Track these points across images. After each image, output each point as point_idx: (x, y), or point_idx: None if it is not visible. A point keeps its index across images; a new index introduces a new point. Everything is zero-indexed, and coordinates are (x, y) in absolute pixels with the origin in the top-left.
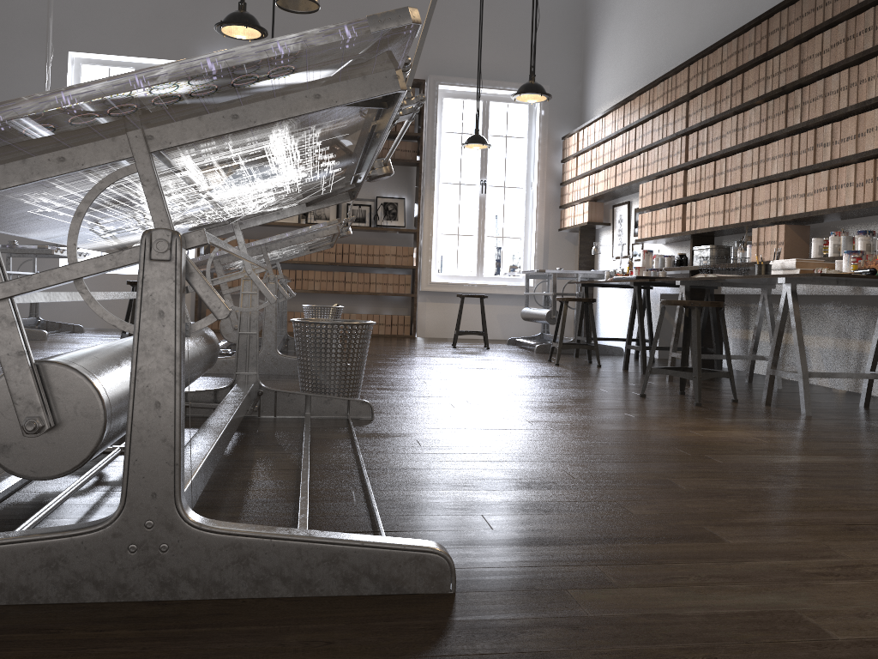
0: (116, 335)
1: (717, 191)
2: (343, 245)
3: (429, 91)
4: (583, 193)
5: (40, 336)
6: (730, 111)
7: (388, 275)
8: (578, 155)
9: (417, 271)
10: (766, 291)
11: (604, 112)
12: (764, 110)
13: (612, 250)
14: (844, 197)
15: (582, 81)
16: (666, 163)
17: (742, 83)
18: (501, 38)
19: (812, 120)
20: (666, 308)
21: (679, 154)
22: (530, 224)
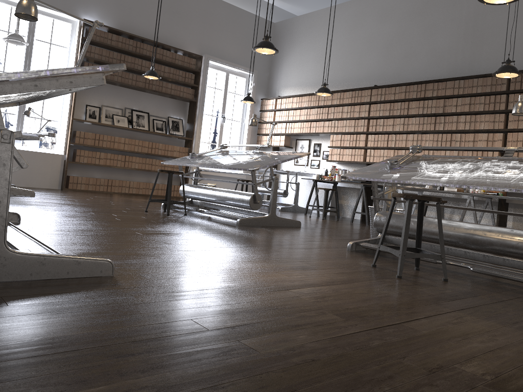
0: (45, 192)
1: (390, 148)
2: (152, 143)
3: (205, 63)
4: (280, 130)
5: (31, 194)
6: (400, 115)
7: None
8: (275, 110)
9: None
10: (421, 193)
11: (302, 94)
12: (421, 120)
13: (294, 161)
14: None
15: (270, 71)
16: (353, 129)
17: (408, 106)
18: (237, 41)
19: (450, 130)
20: (334, 192)
21: (362, 127)
22: (241, 141)
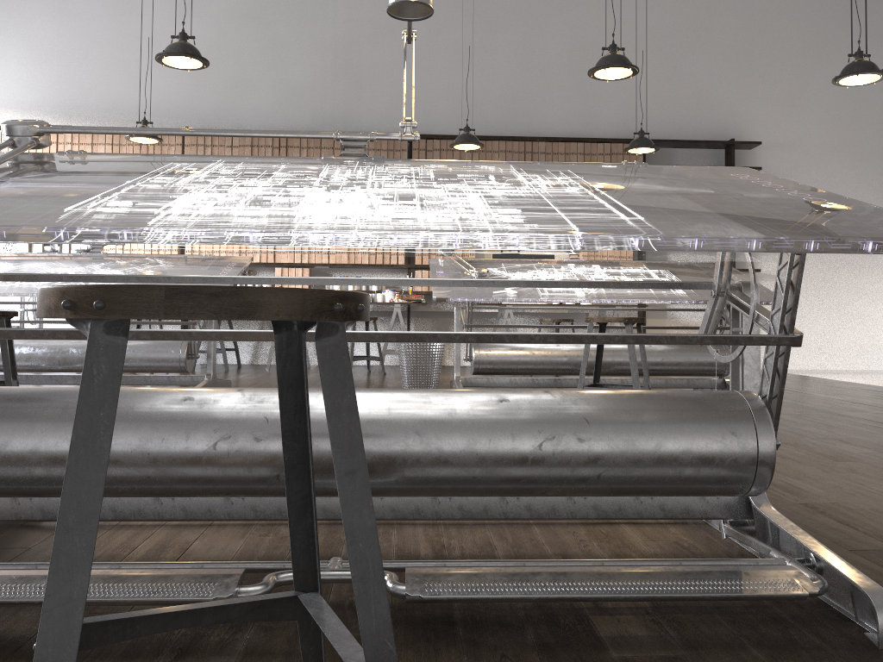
0: None
1: None
2: None
3: None
4: None
5: None
6: None
7: None
8: None
9: None
10: None
11: None
12: None
13: None
14: (360, 259)
15: None
16: None
17: None
18: None
19: None
20: None
21: None
22: None
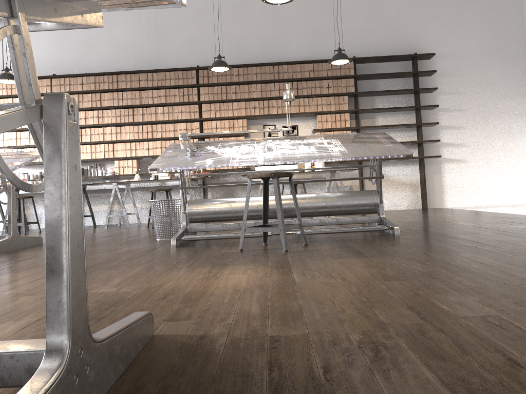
0: None
1: (85, 143)
2: None
3: None
4: None
5: None
6: (93, 108)
7: None
8: None
9: None
10: (129, 186)
11: None
12: (118, 112)
13: None
14: None
15: None
16: None
17: (100, 97)
18: None
19: (151, 121)
20: None
21: None
22: None
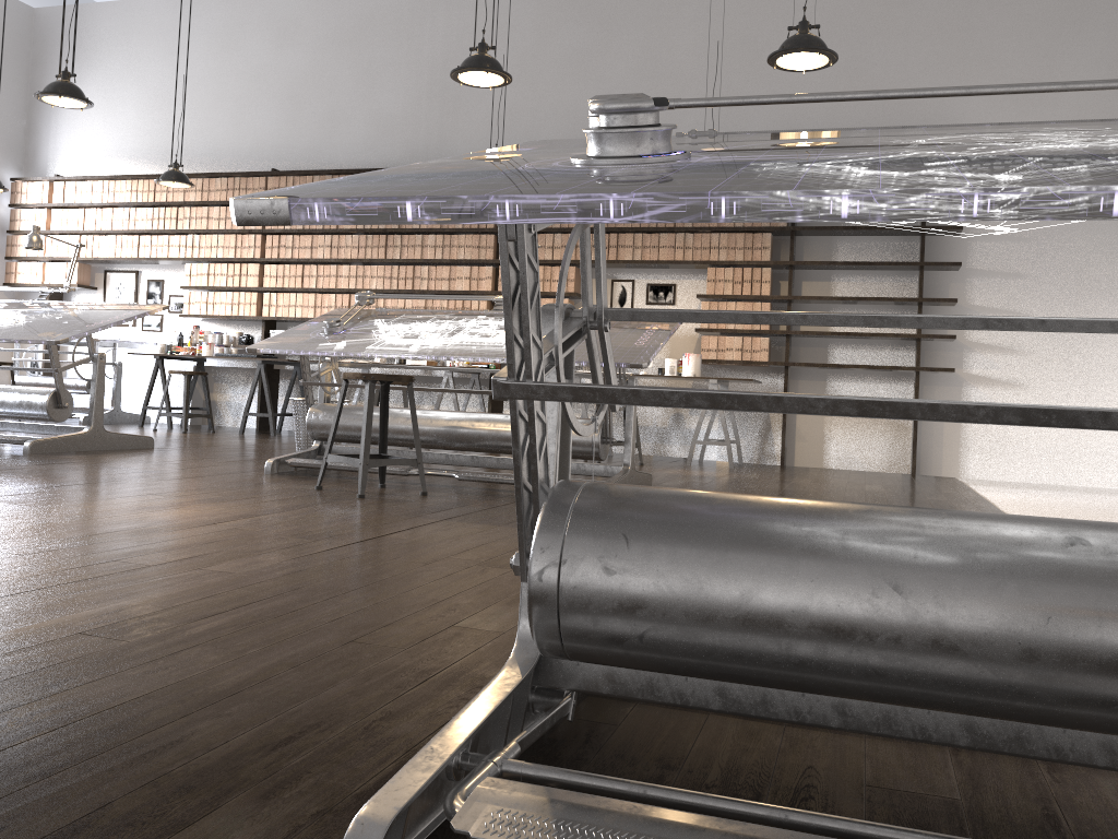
0: None
1: (308, 290)
2: None
3: None
4: (66, 251)
5: None
6: (325, 230)
7: None
8: (50, 207)
9: None
10: (368, 371)
11: (115, 176)
12: (363, 240)
13: None
14: None
15: (29, 117)
16: (233, 252)
17: None
18: None
19: (412, 260)
20: (197, 378)
21: (252, 249)
22: None
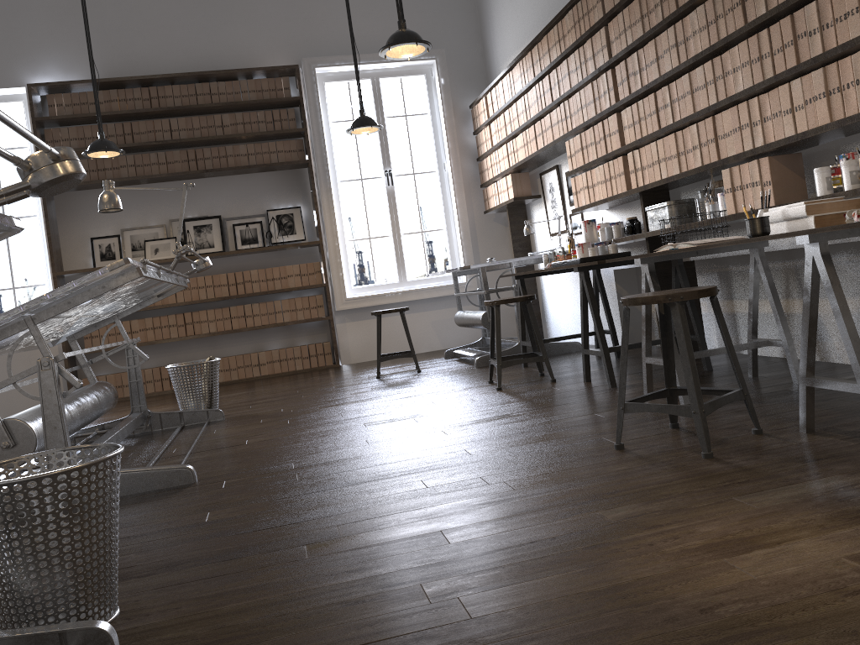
0: None
1: (664, 131)
2: (235, 274)
3: (306, 77)
4: (503, 165)
5: None
6: (664, 22)
7: (296, 300)
8: (490, 123)
9: (328, 289)
10: (758, 251)
11: (509, 65)
12: (710, 8)
13: (548, 226)
14: (855, 101)
15: (482, 38)
16: (593, 109)
17: None
18: (379, 3)
19: (785, 3)
20: (624, 286)
21: (607, 94)
22: (451, 211)
